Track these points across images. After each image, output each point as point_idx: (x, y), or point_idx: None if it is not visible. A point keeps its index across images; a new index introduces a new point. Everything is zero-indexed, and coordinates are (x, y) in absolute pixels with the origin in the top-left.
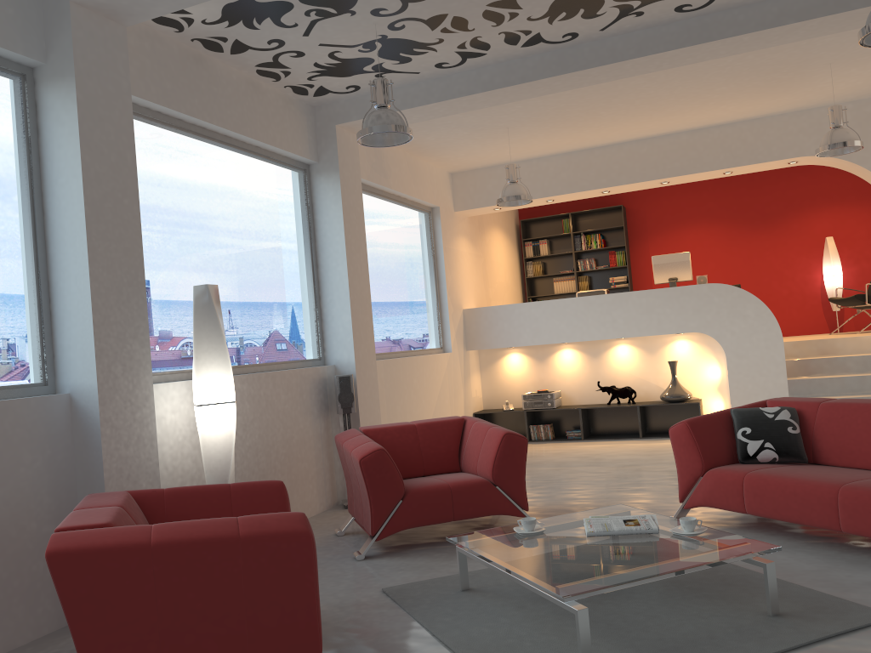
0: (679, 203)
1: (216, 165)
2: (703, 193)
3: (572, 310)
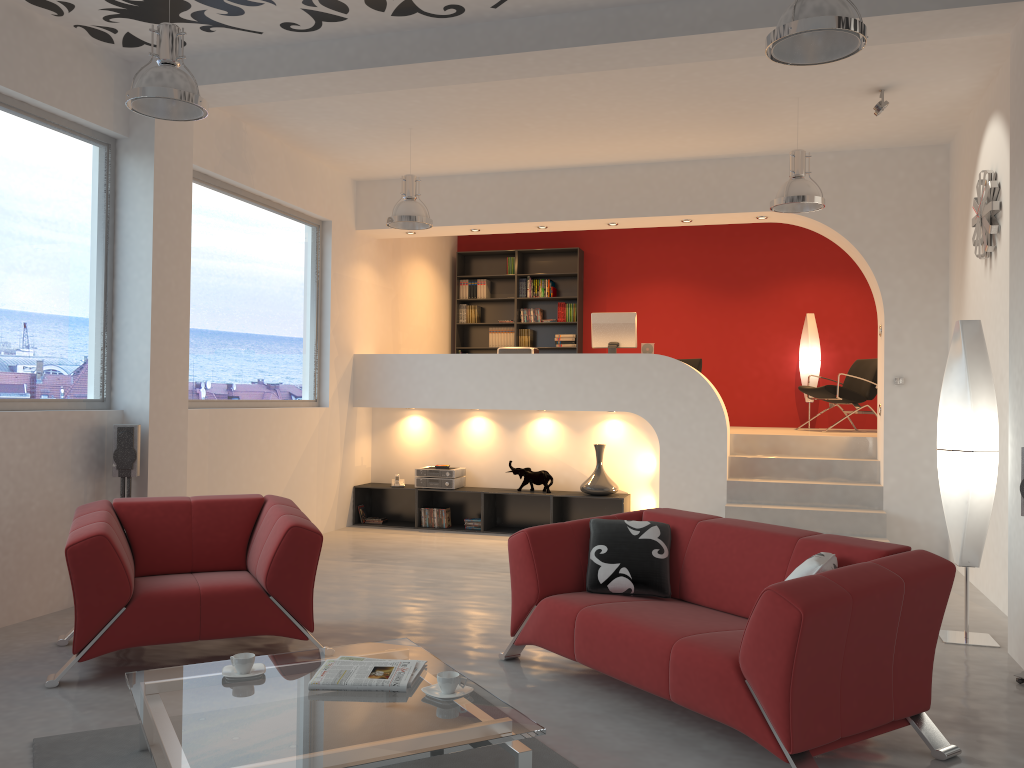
0: (646, 254)
1: None
2: (675, 245)
3: (486, 370)
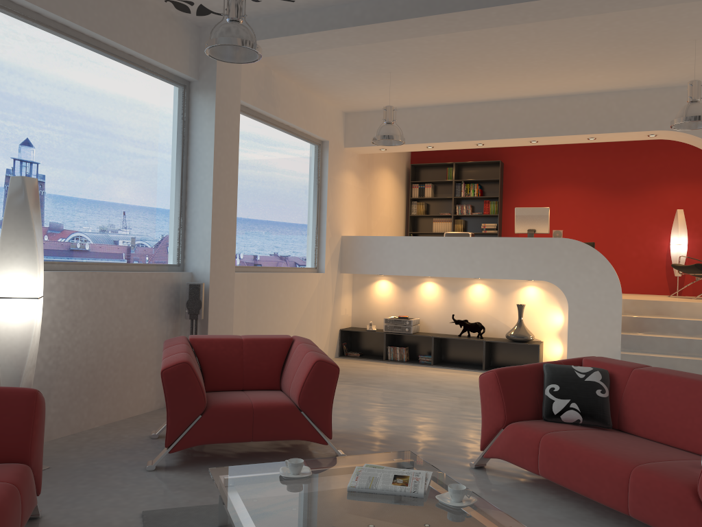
0: (551, 165)
1: (79, 65)
2: (573, 158)
3: (437, 248)
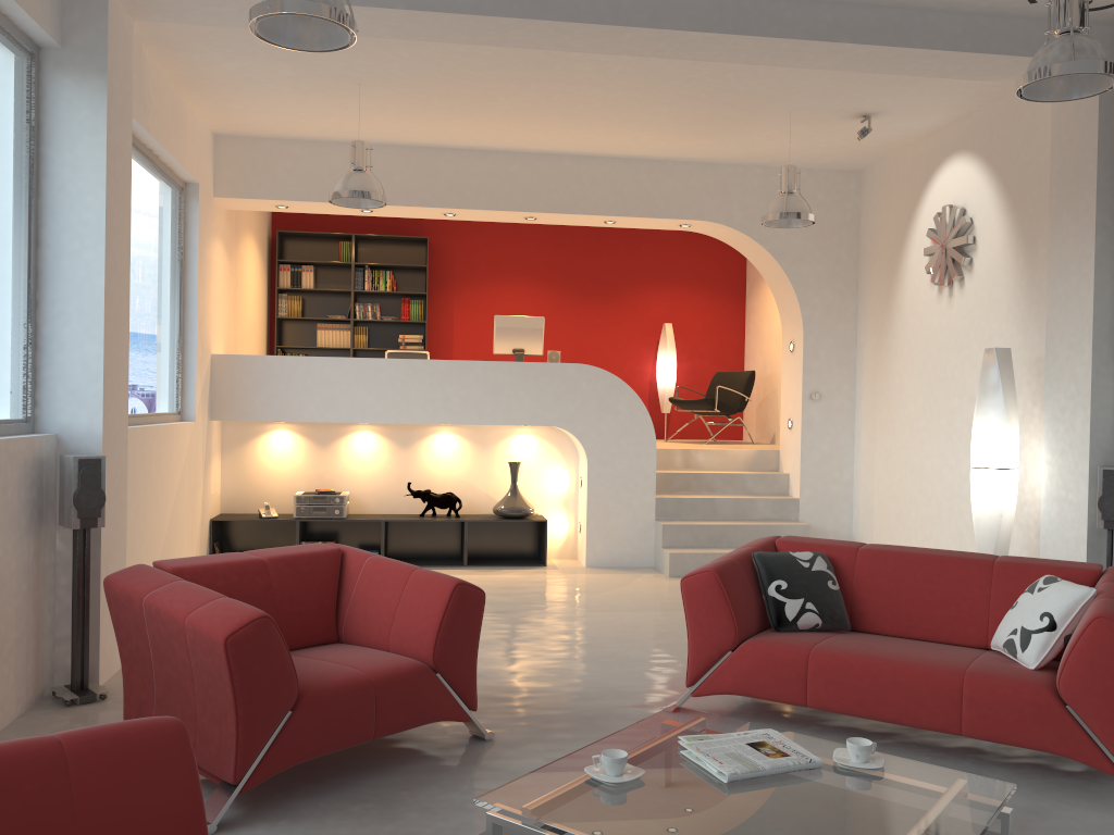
0: (499, 249)
1: None
2: (530, 242)
3: (389, 377)
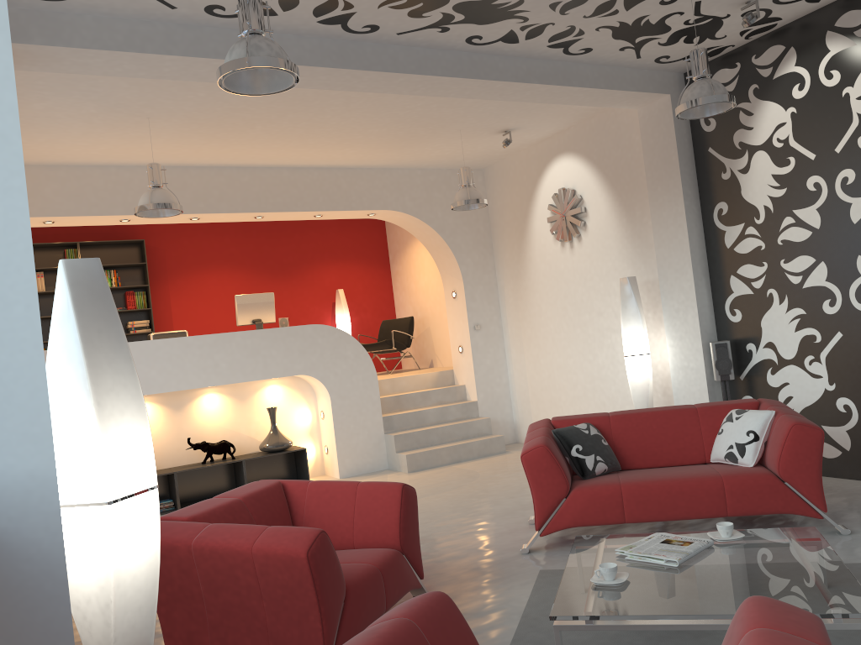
0: (201, 245)
1: None
2: (226, 237)
3: (166, 354)
